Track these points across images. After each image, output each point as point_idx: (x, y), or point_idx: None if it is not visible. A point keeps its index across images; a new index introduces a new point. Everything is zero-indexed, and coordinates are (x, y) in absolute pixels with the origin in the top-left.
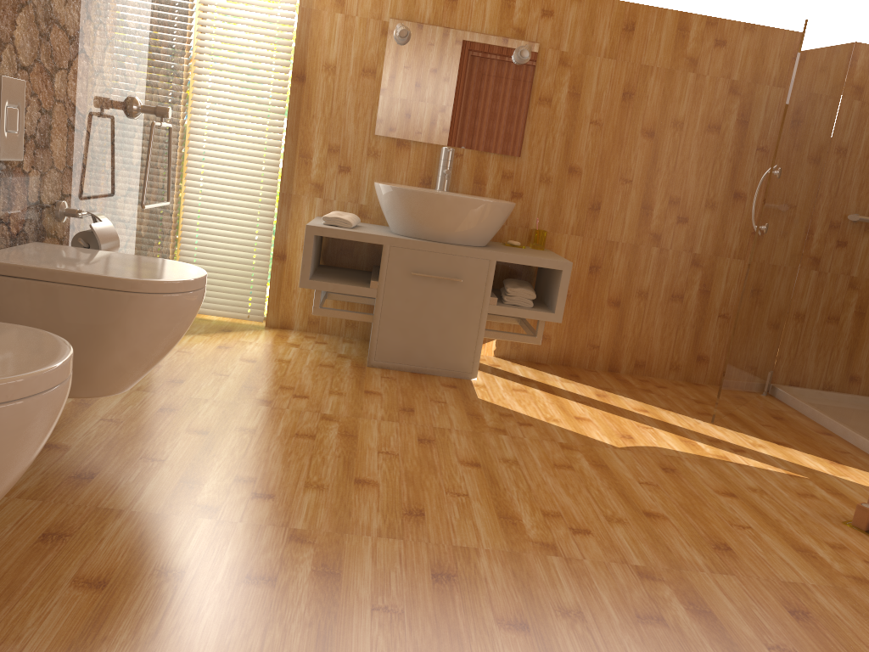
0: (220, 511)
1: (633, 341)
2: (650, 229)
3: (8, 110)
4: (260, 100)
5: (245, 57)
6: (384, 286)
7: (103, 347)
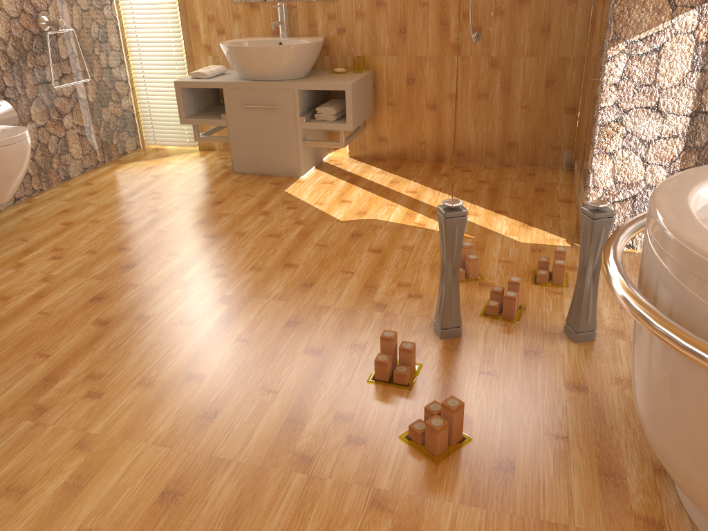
0: (24, 266)
1: (452, 136)
2: (450, 42)
3: None
4: None
5: None
6: (230, 117)
7: None
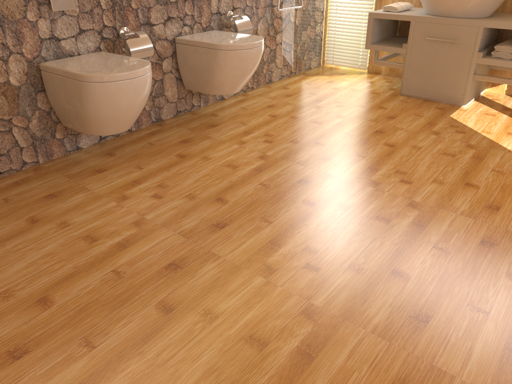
0: (245, 144)
1: None
2: None
3: None
4: None
5: None
6: (410, 47)
7: (214, 73)
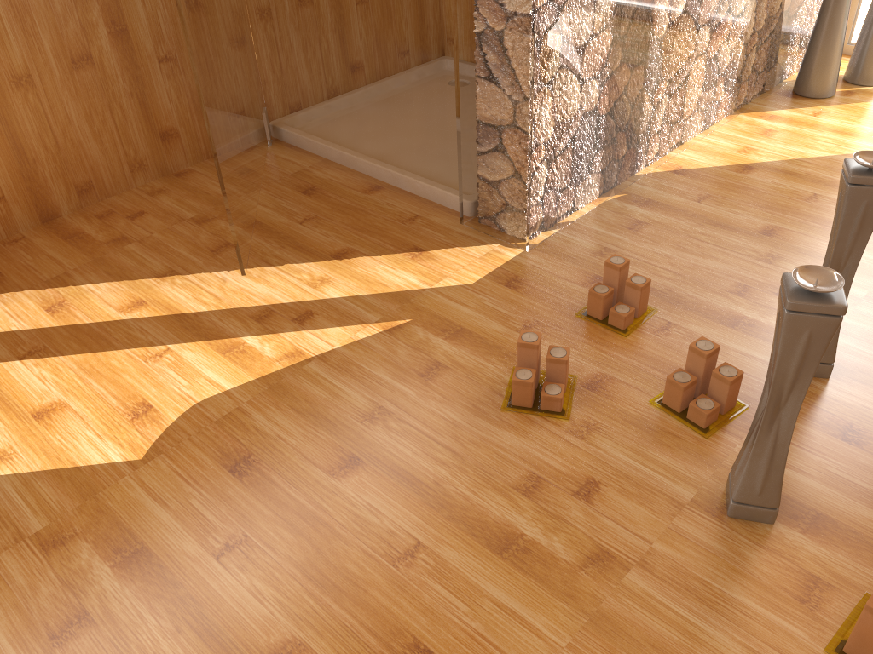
0: None
1: (54, 161)
2: None
3: None
4: None
5: None
6: None
7: None
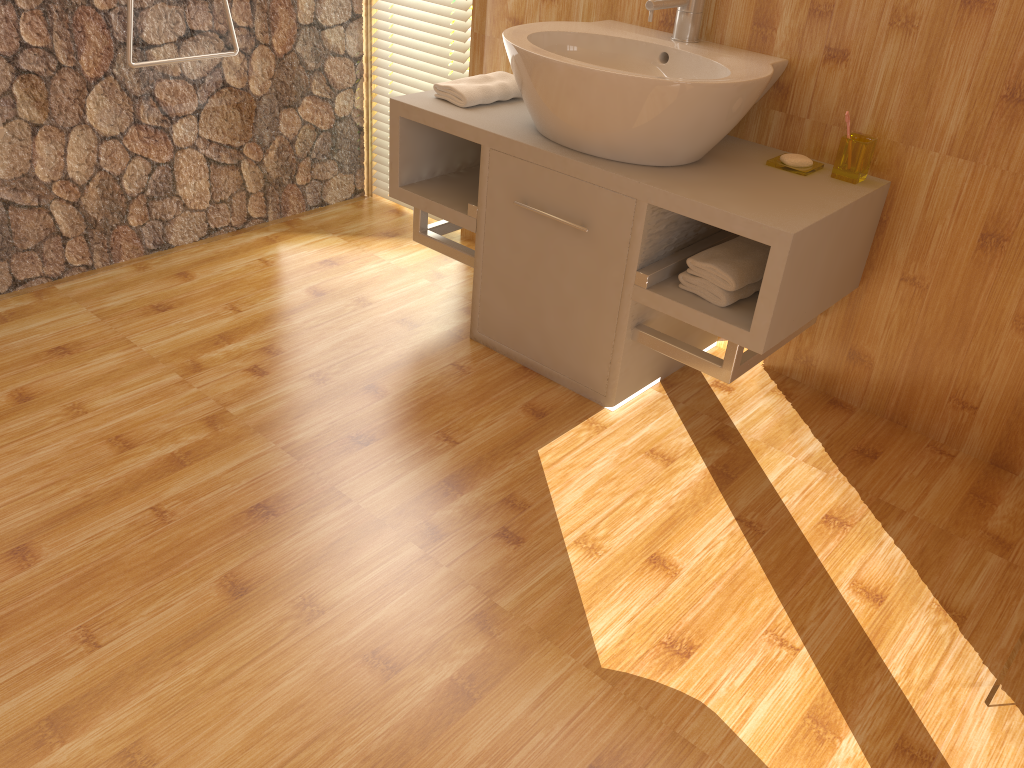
0: None
1: None
2: None
3: None
4: None
5: None
6: (484, 216)
7: None
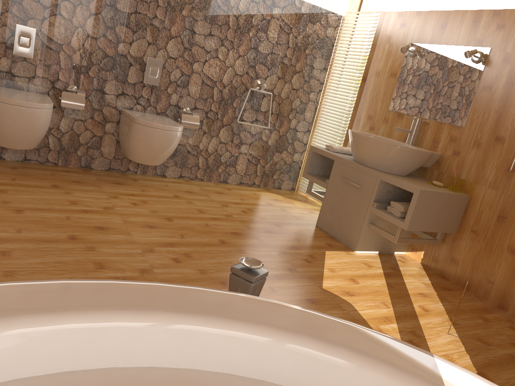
0: (115, 198)
1: None
2: None
3: (151, 68)
4: (348, 92)
5: (348, 71)
6: (330, 183)
7: (129, 140)
